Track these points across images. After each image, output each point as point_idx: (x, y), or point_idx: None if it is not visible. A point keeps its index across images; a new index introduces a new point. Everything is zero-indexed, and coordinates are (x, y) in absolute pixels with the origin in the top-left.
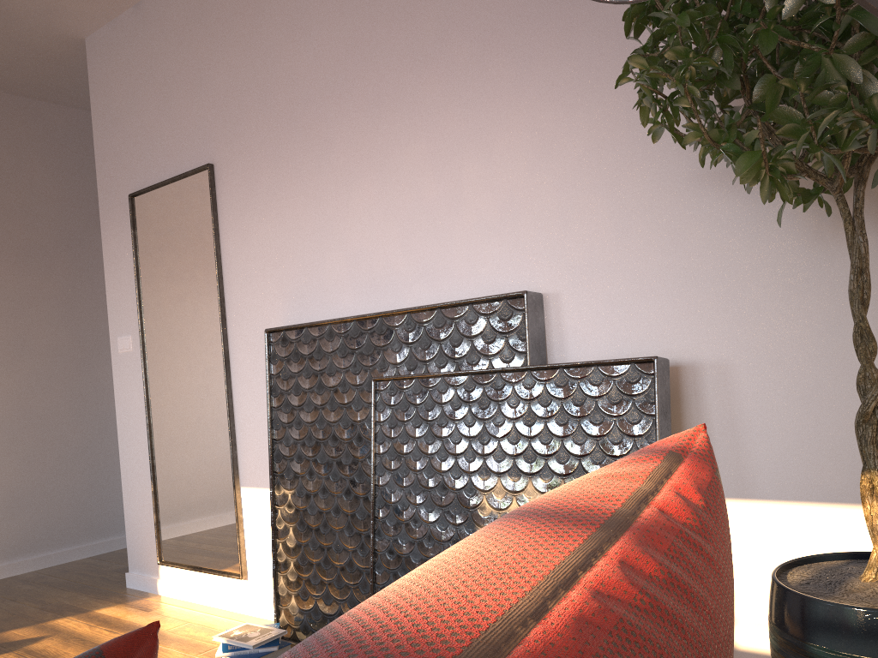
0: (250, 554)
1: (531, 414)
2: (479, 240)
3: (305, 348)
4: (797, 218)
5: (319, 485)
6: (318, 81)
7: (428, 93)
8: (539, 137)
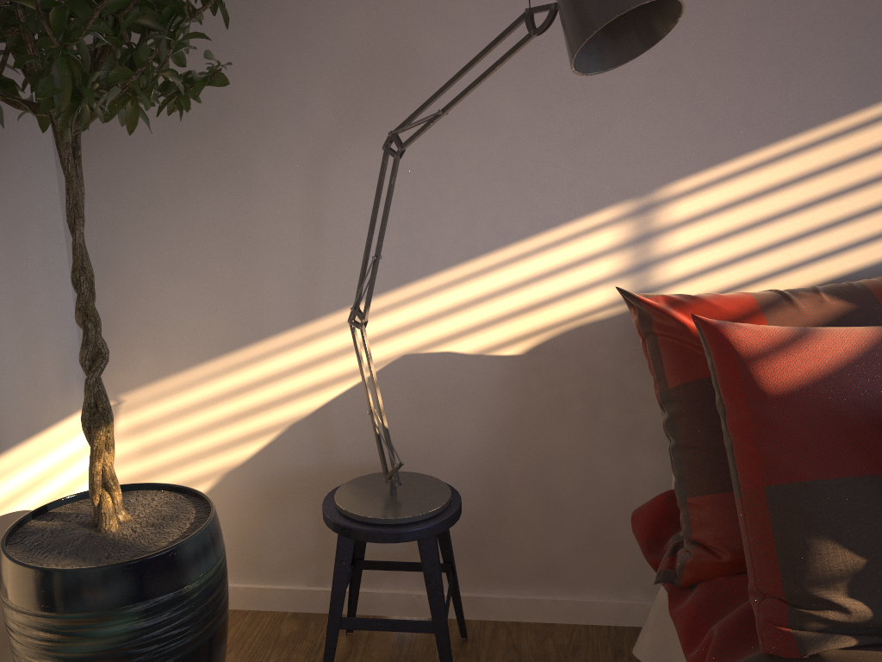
0: None
1: None
2: None
3: None
4: None
5: None
6: None
7: None
8: None
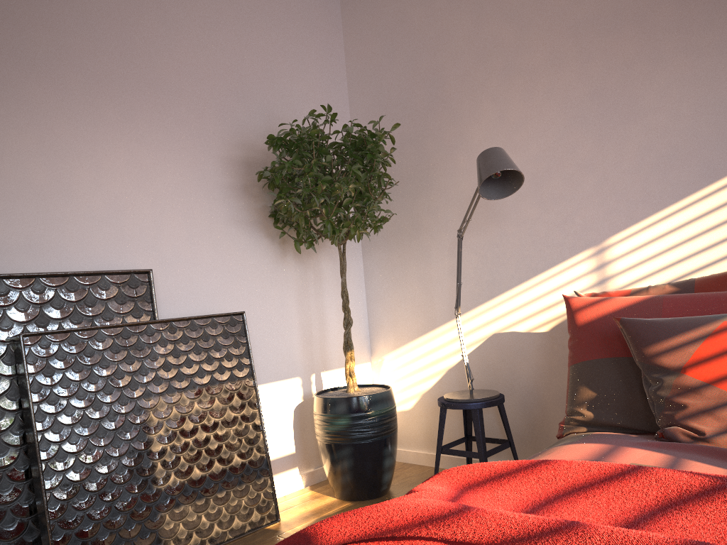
0: None
1: (177, 349)
2: (89, 227)
3: None
4: (268, 249)
5: None
6: None
7: (37, 96)
8: (139, 168)
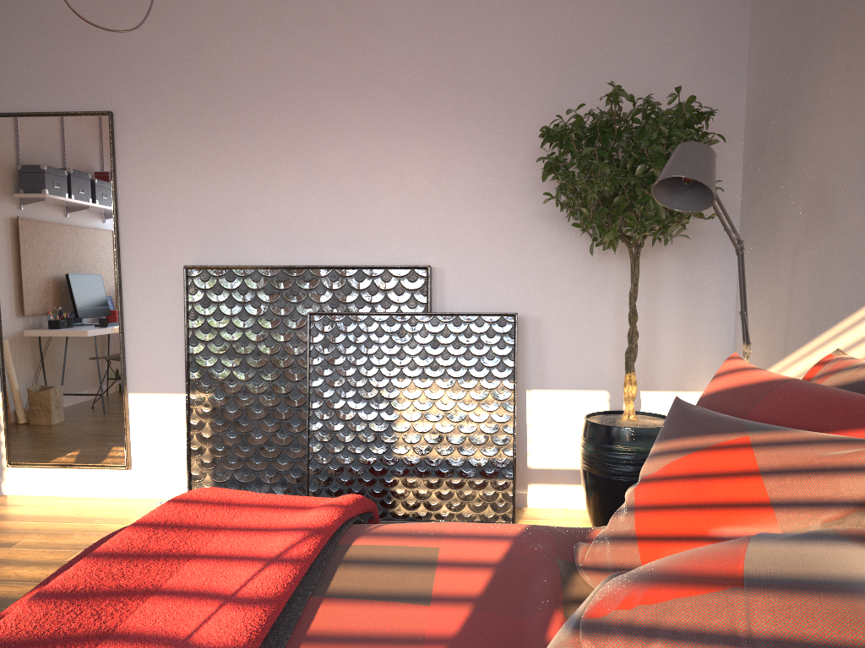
0: (137, 448)
1: (436, 341)
2: (388, 226)
3: (229, 284)
4: (583, 247)
5: (240, 388)
6: (248, 77)
7: (354, 117)
8: (438, 169)
